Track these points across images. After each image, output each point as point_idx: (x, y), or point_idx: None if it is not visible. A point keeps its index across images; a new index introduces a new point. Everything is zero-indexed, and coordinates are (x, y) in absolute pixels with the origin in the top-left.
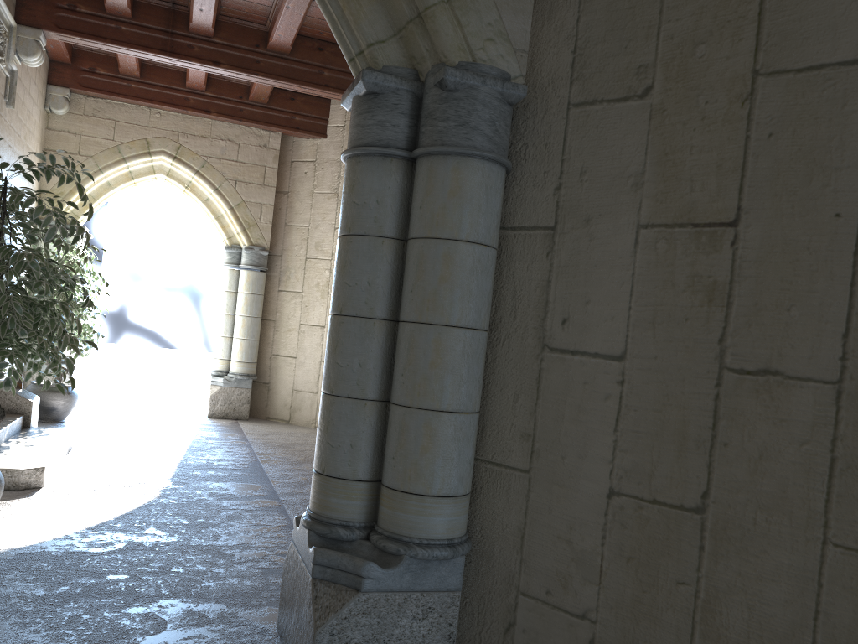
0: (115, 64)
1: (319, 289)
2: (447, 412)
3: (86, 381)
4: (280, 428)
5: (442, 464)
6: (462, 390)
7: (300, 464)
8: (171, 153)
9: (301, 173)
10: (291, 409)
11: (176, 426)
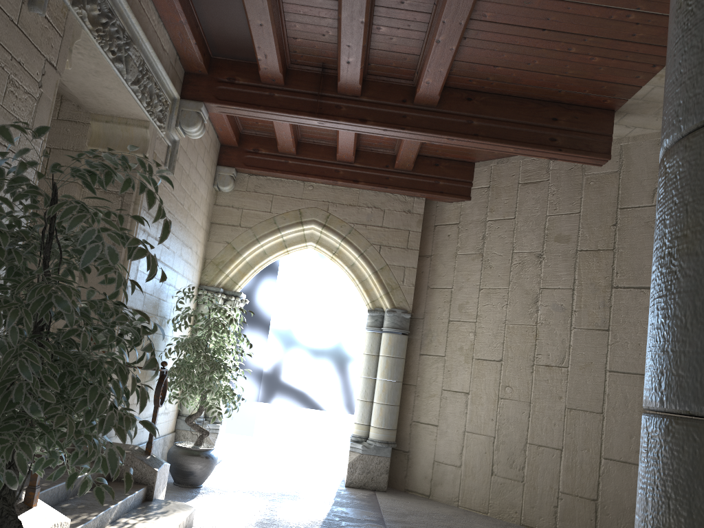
0: (275, 144)
1: (463, 353)
2: None
3: (243, 437)
4: (420, 506)
5: None
6: None
7: None
8: (321, 221)
9: (444, 236)
10: (431, 482)
11: (310, 497)
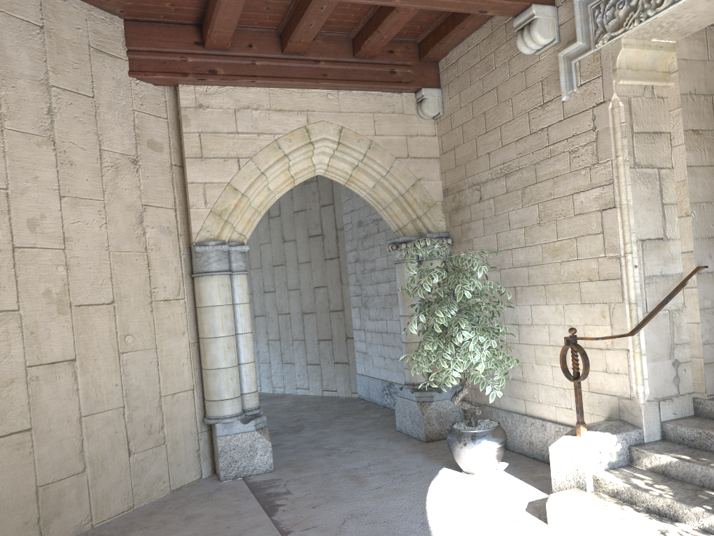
0: None
1: None
2: None
3: None
4: None
5: None
6: None
7: None
8: None
9: None
10: None
11: None
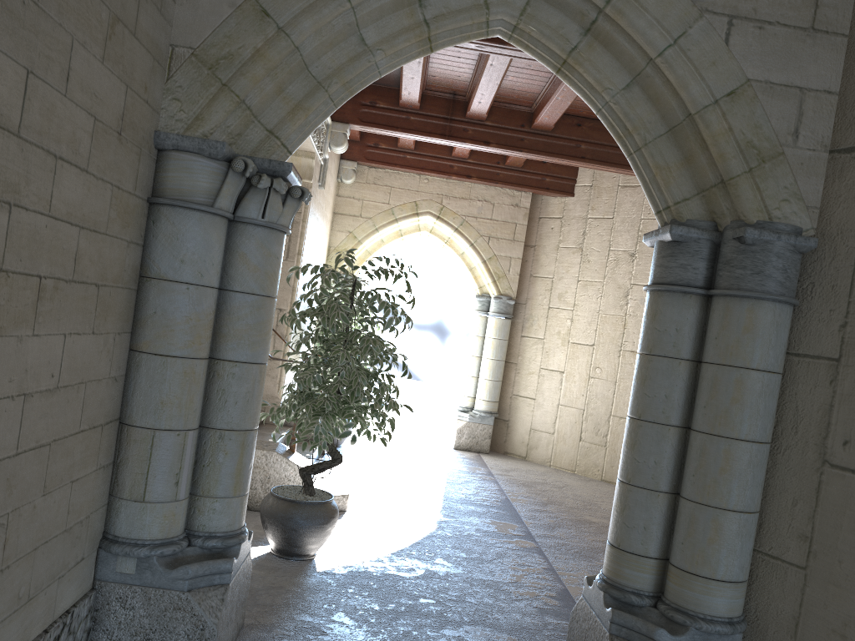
0: (394, 139)
1: (560, 337)
2: (733, 511)
3: None
4: (518, 465)
5: (726, 554)
6: (746, 493)
7: (545, 505)
8: (435, 213)
9: (547, 229)
10: (527, 446)
11: (429, 456)
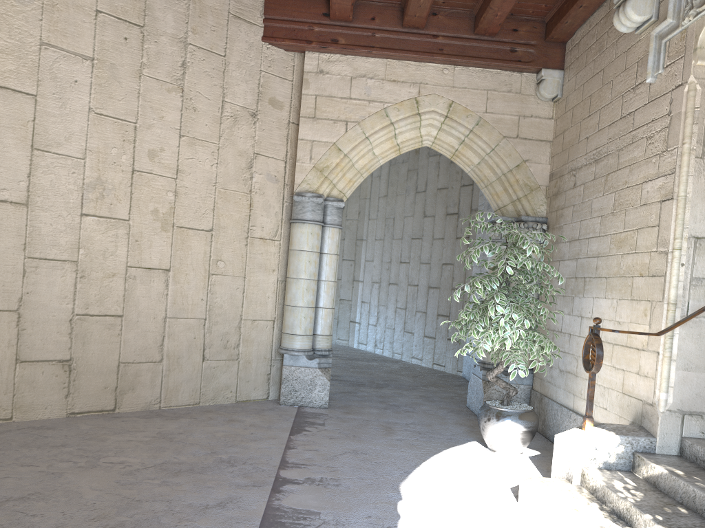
0: None
1: None
2: None
3: None
4: None
5: None
6: None
7: None
8: None
9: None
10: None
11: None
